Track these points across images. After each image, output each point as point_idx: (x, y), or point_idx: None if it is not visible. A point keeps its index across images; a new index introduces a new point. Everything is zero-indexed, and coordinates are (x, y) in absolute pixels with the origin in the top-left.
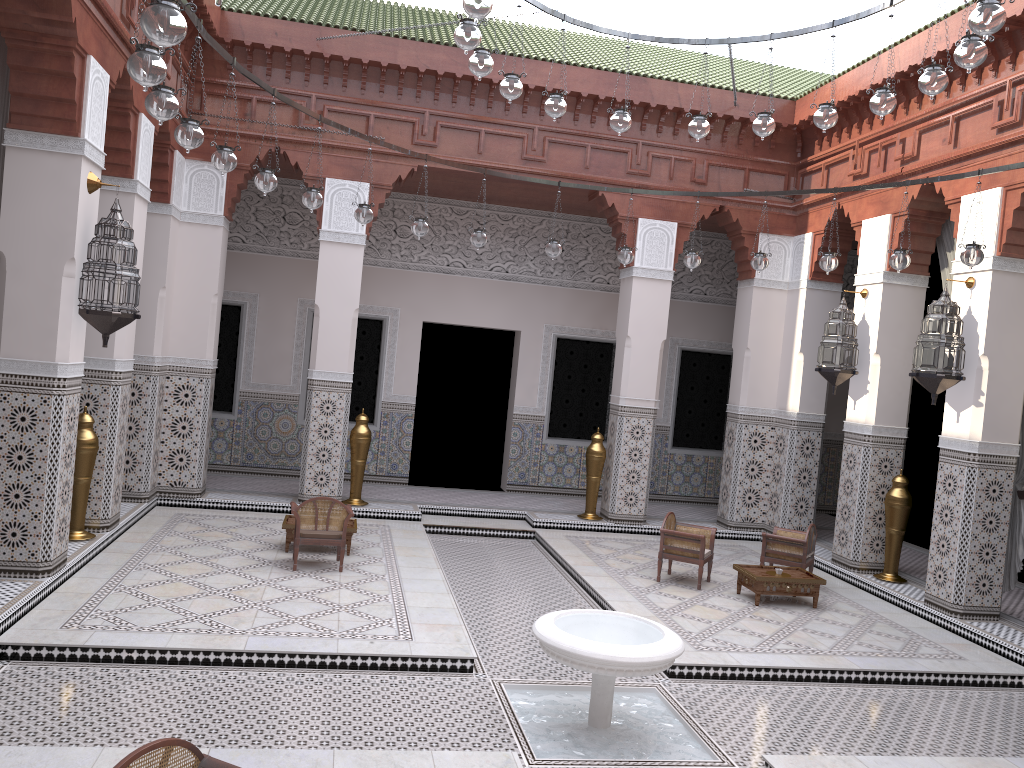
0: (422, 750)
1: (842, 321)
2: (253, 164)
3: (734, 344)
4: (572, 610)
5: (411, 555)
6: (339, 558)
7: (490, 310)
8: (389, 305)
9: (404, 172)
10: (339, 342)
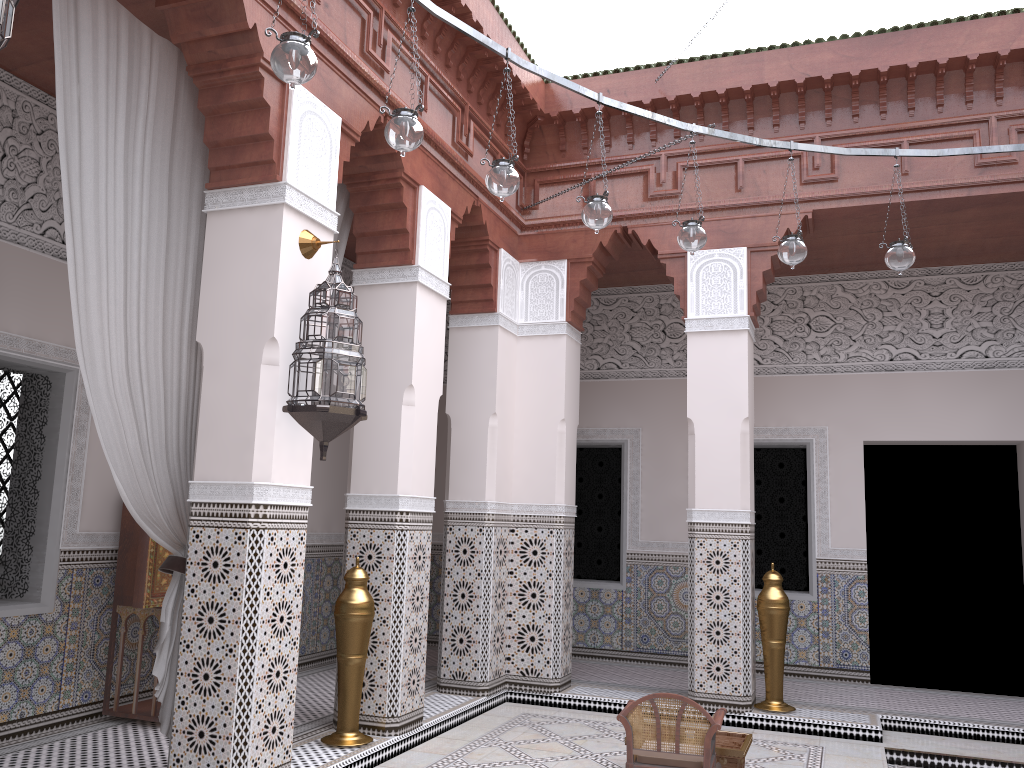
0: None
1: None
2: (598, 254)
3: None
4: None
5: None
6: None
7: (967, 415)
8: (811, 424)
9: (793, 223)
10: (725, 467)
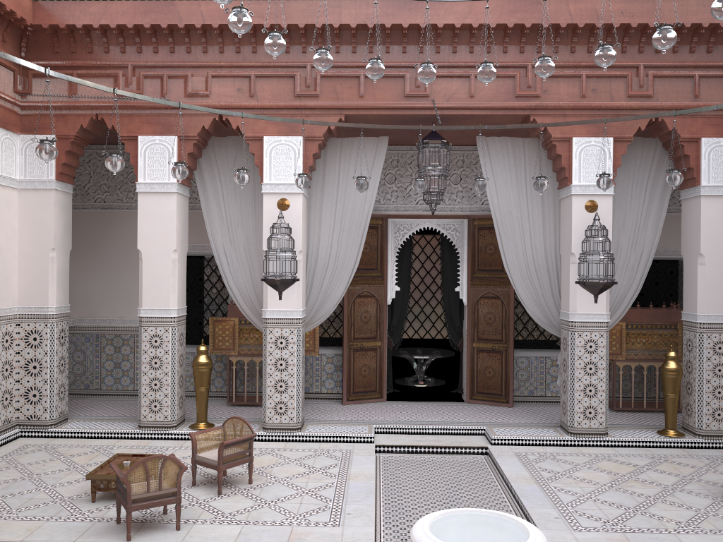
0: (403, 539)
1: None
2: None
3: None
4: (518, 520)
5: None
6: None
7: None
8: None
9: None
10: None
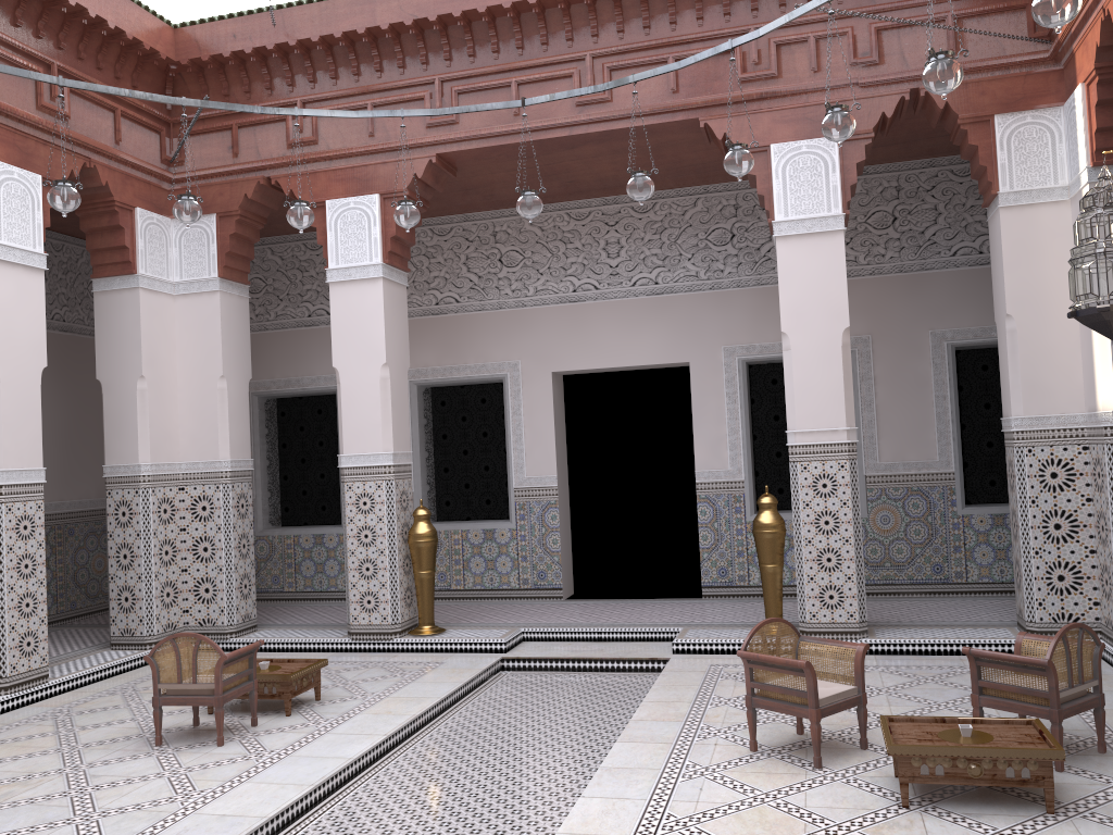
0: None
1: (1102, 210)
2: (248, 206)
3: (996, 315)
4: None
5: (385, 712)
6: (254, 722)
7: (641, 341)
8: (506, 359)
9: (420, 168)
10: (368, 413)
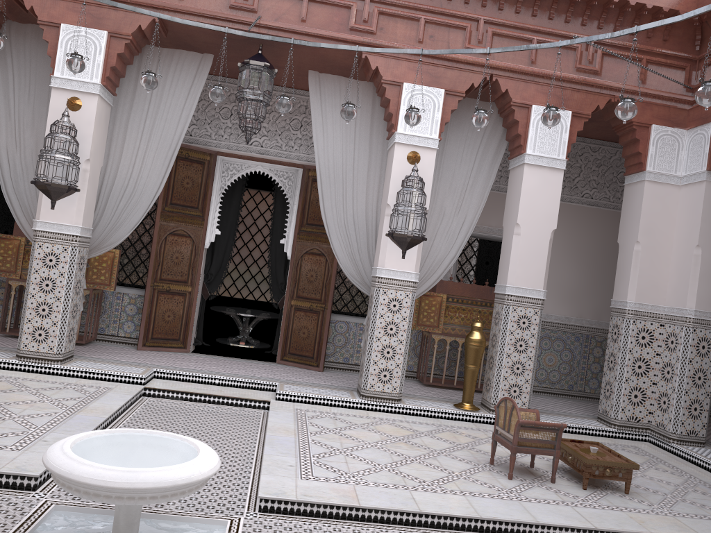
0: None
1: None
2: None
3: None
4: (198, 445)
5: (639, 520)
6: (551, 479)
7: None
8: None
9: None
10: None
